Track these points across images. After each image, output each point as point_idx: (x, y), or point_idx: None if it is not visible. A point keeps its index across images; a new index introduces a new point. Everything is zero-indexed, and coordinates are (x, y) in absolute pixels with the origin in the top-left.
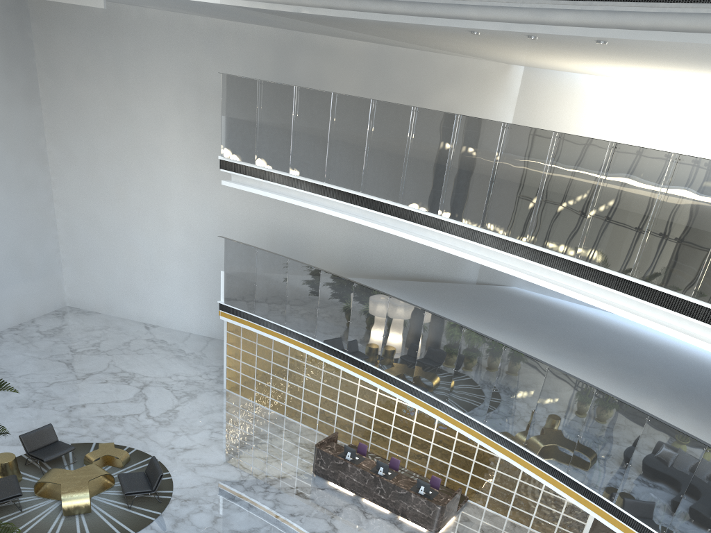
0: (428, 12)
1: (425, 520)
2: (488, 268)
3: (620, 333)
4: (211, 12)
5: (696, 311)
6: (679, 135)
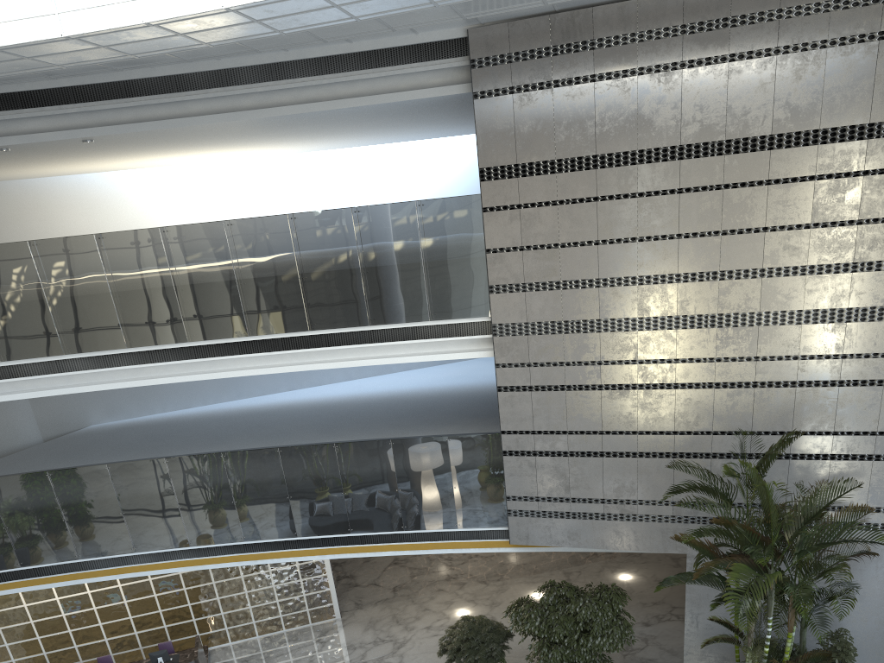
0: None
1: None
2: (48, 418)
3: (237, 415)
4: None
5: (319, 340)
6: (171, 214)
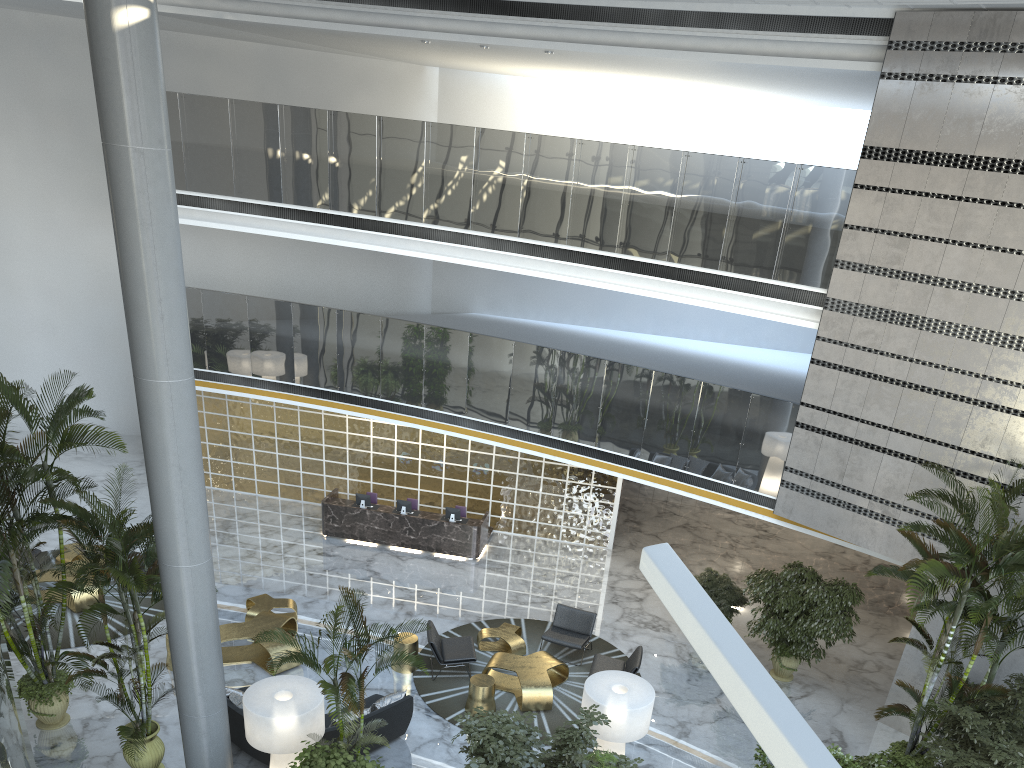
0: (374, 21)
1: (464, 548)
2: (441, 296)
3: (595, 340)
4: (61, 10)
5: (672, 273)
6: (607, 134)
